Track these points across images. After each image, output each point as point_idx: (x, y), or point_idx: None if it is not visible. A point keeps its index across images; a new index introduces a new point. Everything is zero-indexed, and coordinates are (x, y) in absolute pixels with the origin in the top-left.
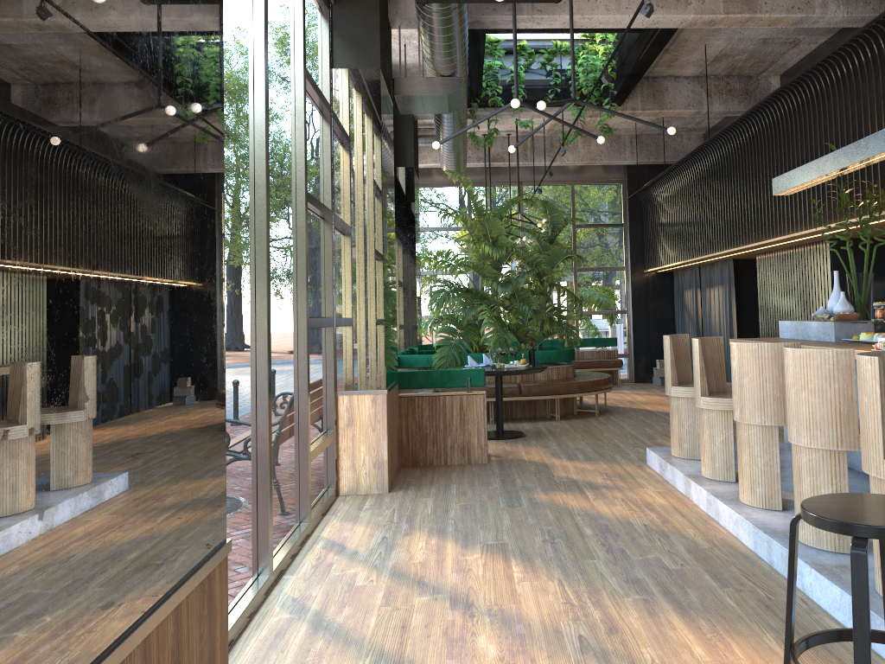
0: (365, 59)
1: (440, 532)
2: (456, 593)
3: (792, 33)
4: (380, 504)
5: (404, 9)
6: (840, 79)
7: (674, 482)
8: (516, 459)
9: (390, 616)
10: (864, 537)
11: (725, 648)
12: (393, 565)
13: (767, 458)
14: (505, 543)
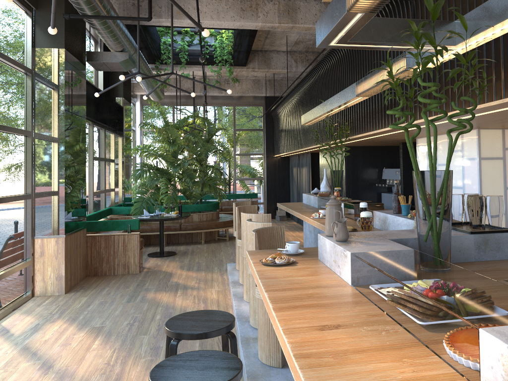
0: (55, 43)
1: (73, 319)
2: (49, 359)
3: None
4: (54, 302)
5: None
6: (337, 63)
7: (229, 284)
8: (157, 270)
9: None
10: (178, 338)
11: None
12: (28, 342)
13: None
14: (104, 326)
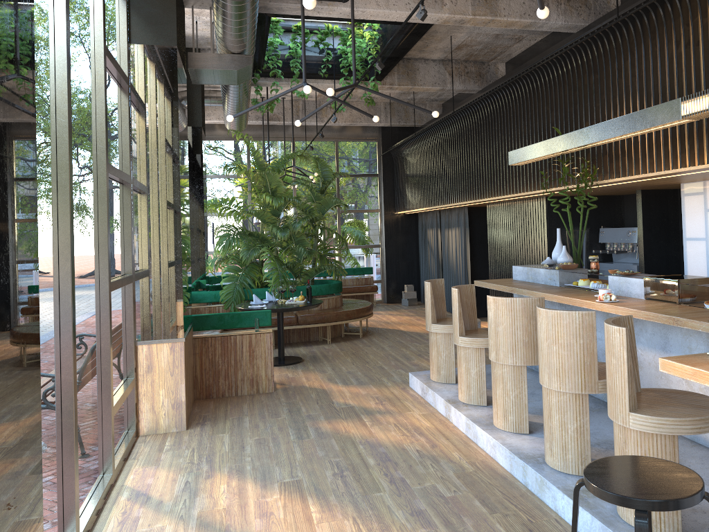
0: (162, 36)
1: (239, 471)
2: None
3: (518, 31)
4: (180, 443)
5: None
6: (560, 74)
7: (435, 404)
8: (298, 386)
9: None
10: (645, 510)
11: None
12: (199, 514)
13: (518, 392)
14: (300, 480)
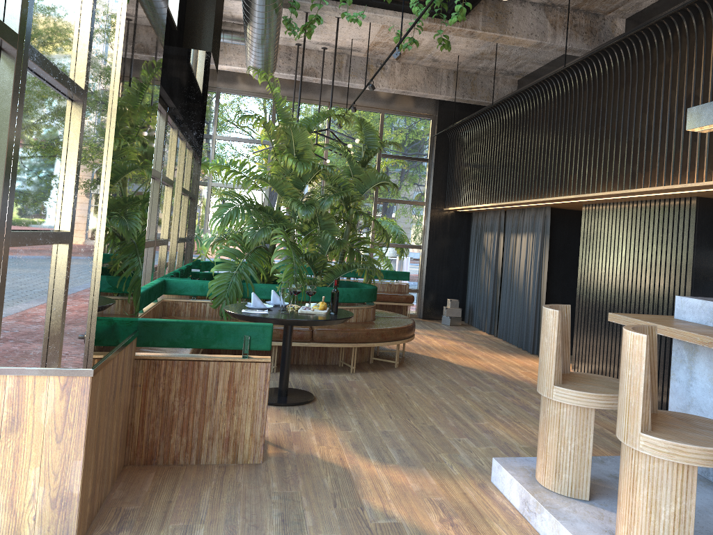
0: None
1: None
2: None
3: None
4: None
5: None
6: None
7: None
8: (304, 455)
9: None
10: None
11: None
12: None
13: None
14: None
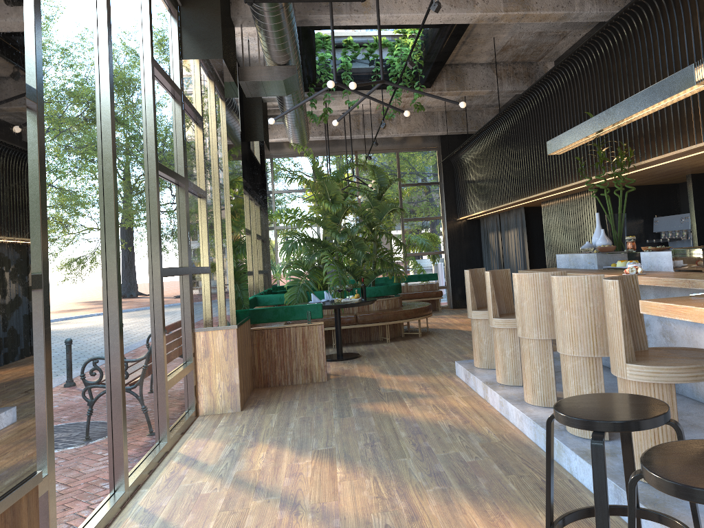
0: (209, 51)
1: (280, 442)
2: (287, 495)
3: (561, 27)
4: (233, 421)
5: (244, 10)
6: (596, 61)
7: (476, 388)
8: (351, 376)
9: (227, 520)
10: (602, 431)
11: (505, 527)
12: (236, 473)
13: (544, 366)
14: (333, 448)
